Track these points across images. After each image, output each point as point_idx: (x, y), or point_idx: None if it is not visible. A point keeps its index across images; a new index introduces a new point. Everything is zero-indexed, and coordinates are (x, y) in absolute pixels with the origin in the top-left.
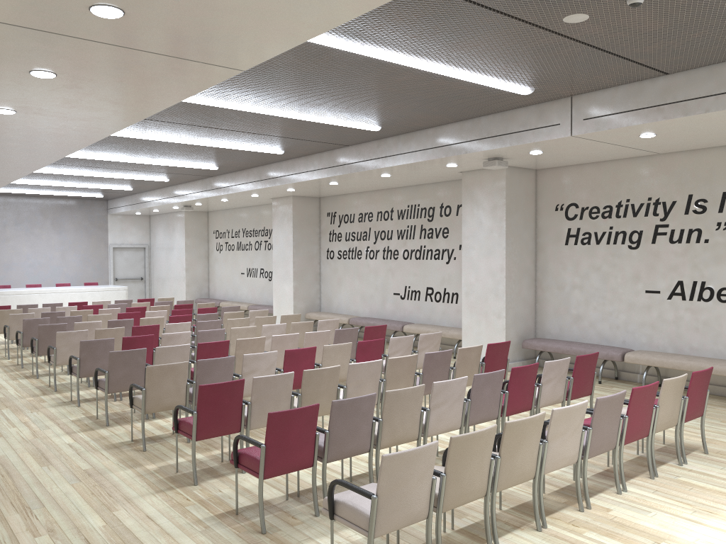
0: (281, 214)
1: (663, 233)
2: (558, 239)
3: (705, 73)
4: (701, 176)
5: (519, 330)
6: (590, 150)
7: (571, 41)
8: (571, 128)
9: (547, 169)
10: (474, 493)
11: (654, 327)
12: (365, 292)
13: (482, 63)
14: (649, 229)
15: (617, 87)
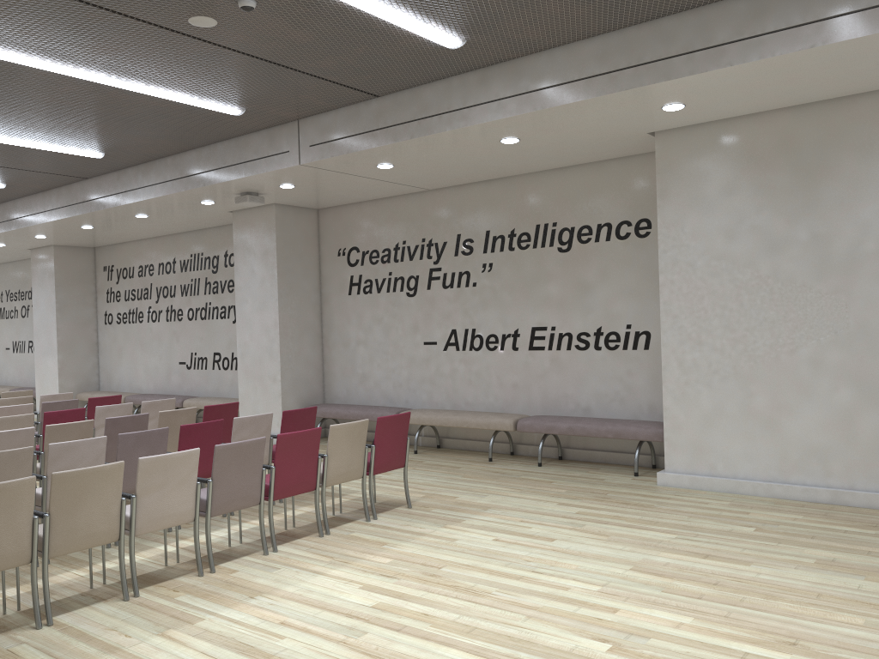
0: (42, 269)
1: (437, 277)
2: (342, 289)
3: (409, 96)
4: (467, 213)
5: (301, 395)
6: (347, 184)
7: (227, 50)
8: (300, 156)
9: (329, 209)
10: (6, 559)
11: (433, 382)
12: (149, 364)
13: (148, 72)
14: (424, 273)
15: (337, 110)
